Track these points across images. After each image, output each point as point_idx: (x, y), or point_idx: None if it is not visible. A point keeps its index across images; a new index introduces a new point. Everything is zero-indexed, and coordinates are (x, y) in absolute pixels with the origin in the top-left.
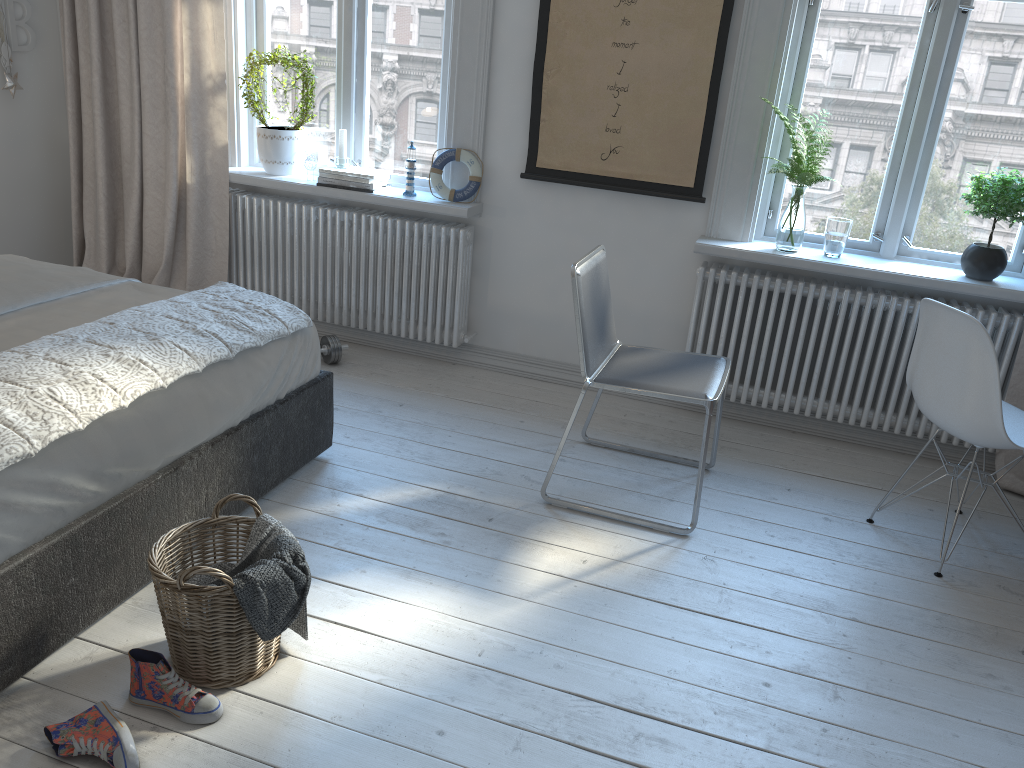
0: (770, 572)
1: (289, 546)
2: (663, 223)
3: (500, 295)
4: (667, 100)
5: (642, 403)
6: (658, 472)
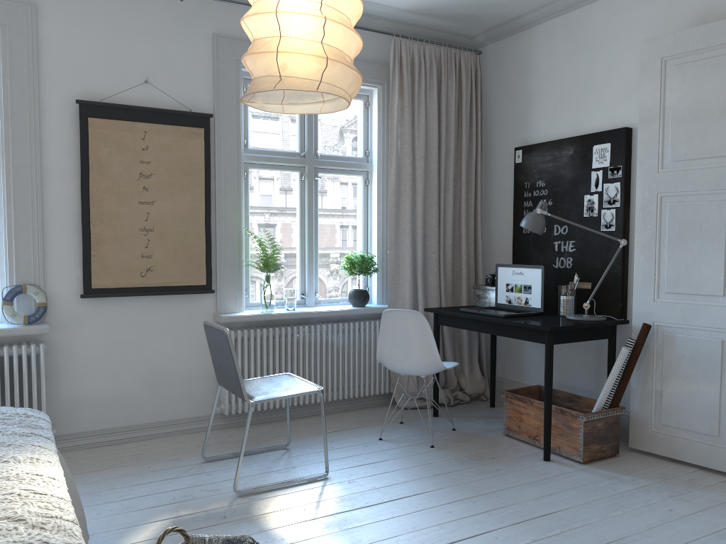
0: (381, 474)
1: (246, 536)
2: (188, 310)
3: (71, 389)
4: (180, 234)
5: (200, 433)
6: (266, 458)
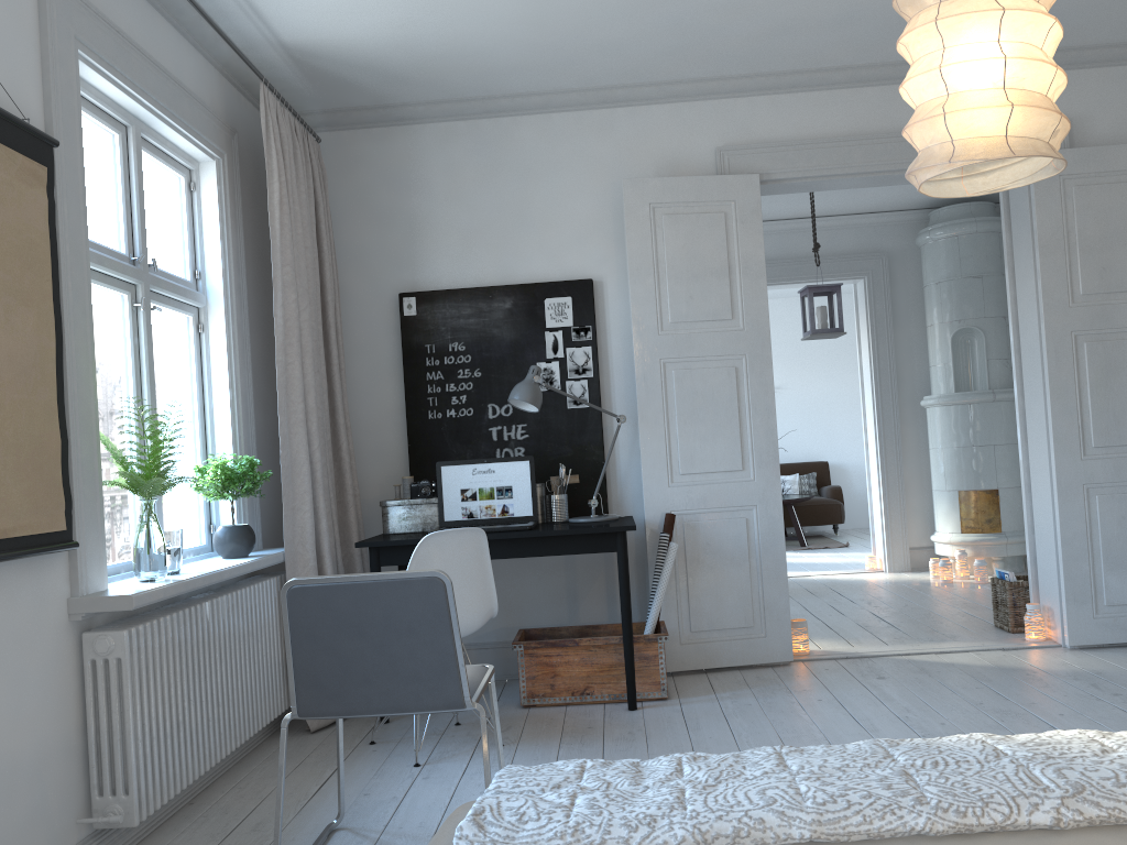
0: None
1: None
2: (32, 597)
3: None
4: (24, 408)
5: None
6: None
